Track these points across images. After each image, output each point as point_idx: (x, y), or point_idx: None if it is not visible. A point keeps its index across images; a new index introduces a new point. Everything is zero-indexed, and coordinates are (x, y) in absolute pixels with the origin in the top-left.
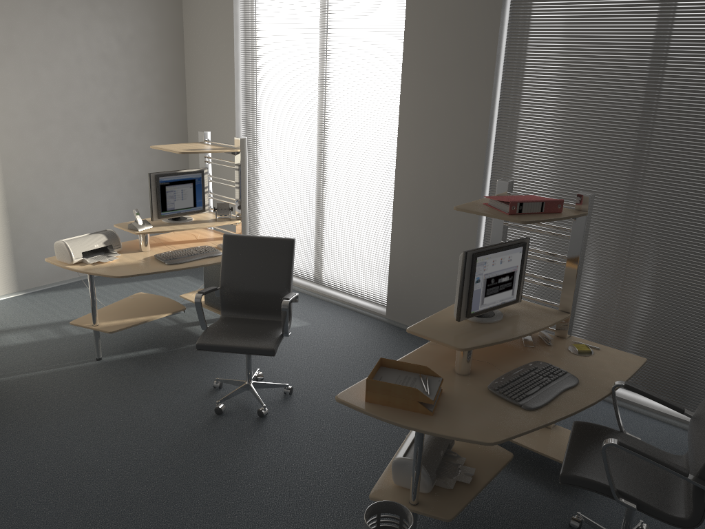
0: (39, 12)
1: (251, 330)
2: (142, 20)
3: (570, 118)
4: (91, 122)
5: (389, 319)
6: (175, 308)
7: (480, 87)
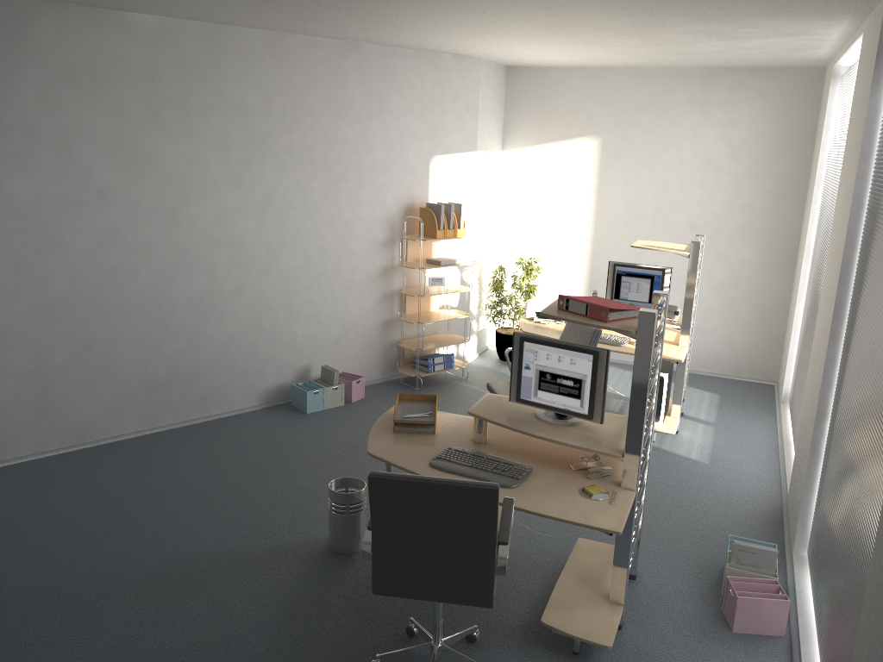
0: (652, 122)
1: None
2: (761, 124)
3: (878, 242)
4: (680, 222)
5: (785, 500)
6: None
7: (850, 195)
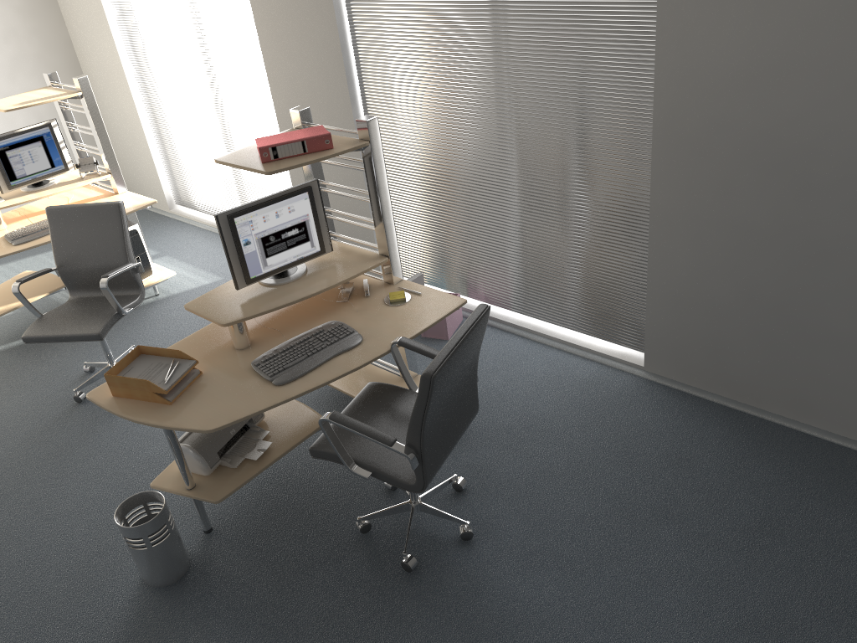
0: None
1: (86, 313)
2: None
3: (412, 1)
4: None
5: None
6: (54, 287)
7: None
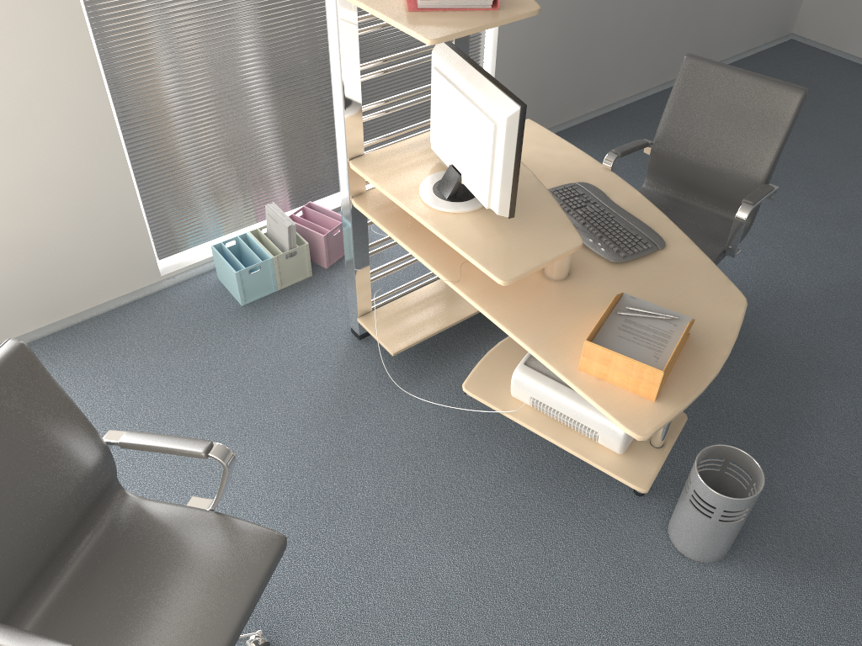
0: None
1: (174, 574)
2: None
3: None
4: None
5: None
6: None
7: None
